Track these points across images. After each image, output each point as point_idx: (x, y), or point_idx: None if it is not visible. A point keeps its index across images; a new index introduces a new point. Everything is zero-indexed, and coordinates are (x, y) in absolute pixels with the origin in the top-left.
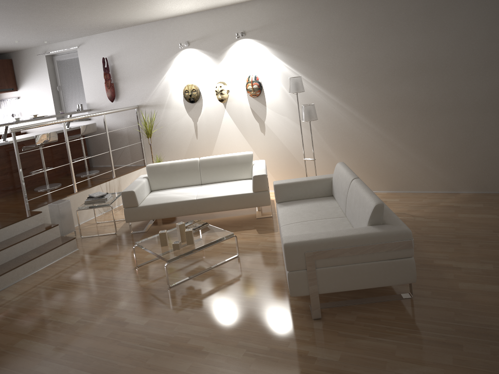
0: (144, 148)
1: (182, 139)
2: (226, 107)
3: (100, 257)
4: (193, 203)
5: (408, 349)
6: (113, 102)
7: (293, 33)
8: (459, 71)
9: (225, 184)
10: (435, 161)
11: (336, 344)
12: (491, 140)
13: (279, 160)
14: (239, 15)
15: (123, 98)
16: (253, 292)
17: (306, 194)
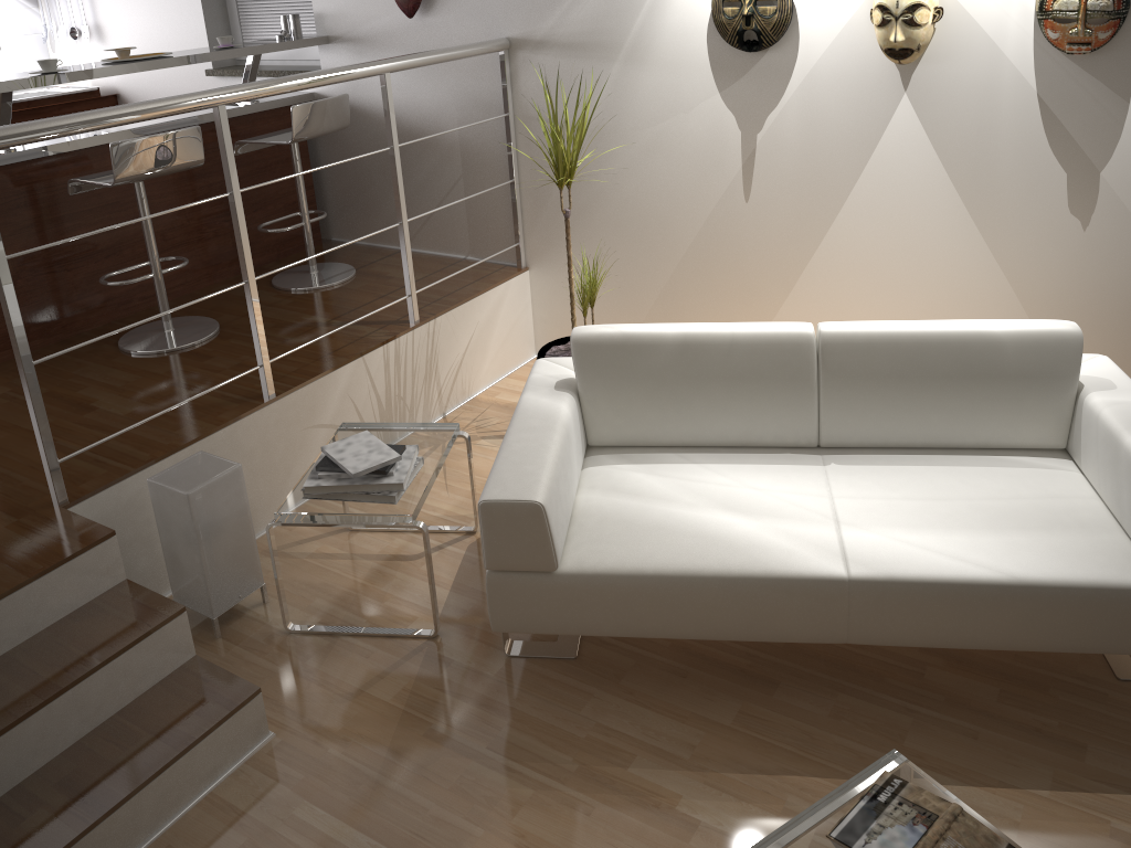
0: (523, 206)
1: (681, 191)
2: (912, 86)
3: None
4: (834, 598)
5: None
6: (414, 18)
7: None
8: None
9: (949, 475)
10: None
11: None
12: None
13: None
14: None
15: (451, 4)
16: None
17: None
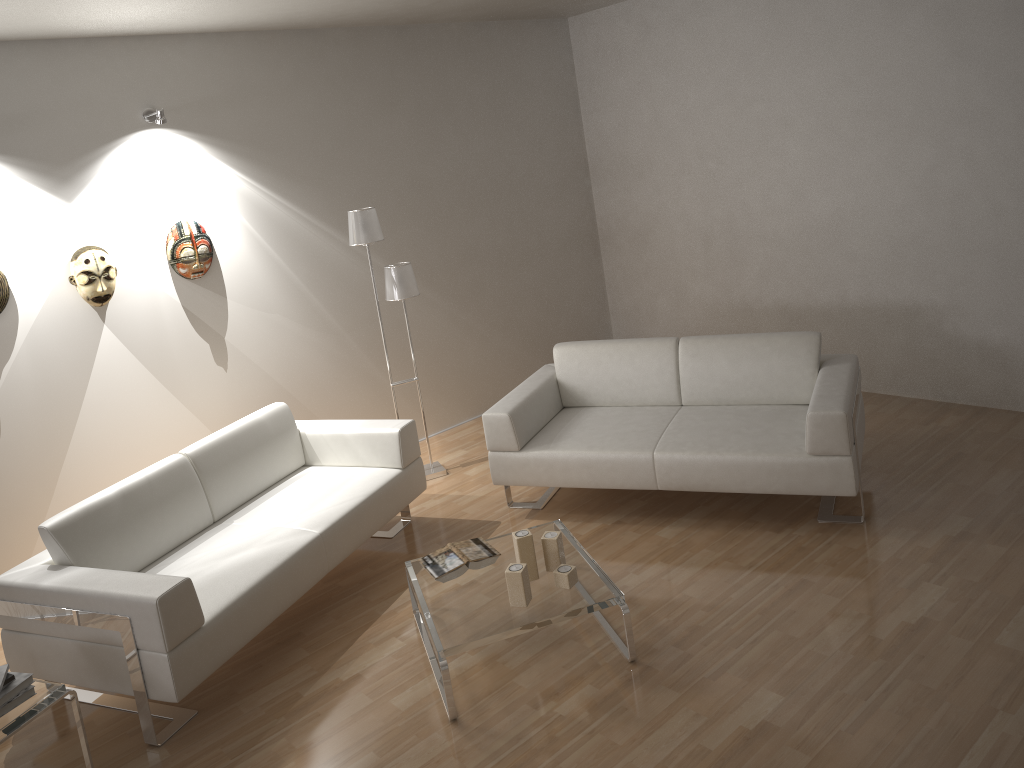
0: None
1: None
2: (108, 319)
3: None
4: (320, 547)
5: (958, 477)
6: None
7: (280, 122)
8: (538, 193)
9: (287, 492)
10: (526, 342)
11: (932, 514)
12: (579, 292)
13: None
14: (139, 66)
15: None
16: (738, 564)
17: (542, 416)
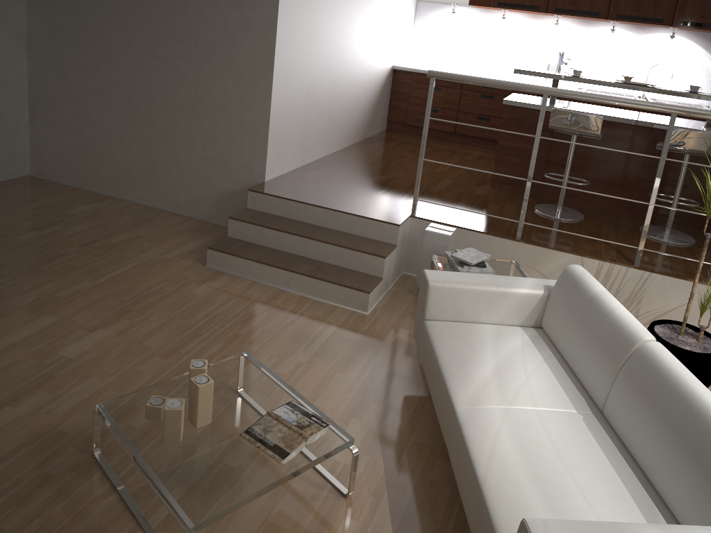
0: None
1: None
2: None
3: (314, 343)
4: (448, 414)
5: None
6: None
7: None
8: None
9: (601, 471)
10: None
11: None
12: None
13: None
14: None
15: None
16: None
17: None
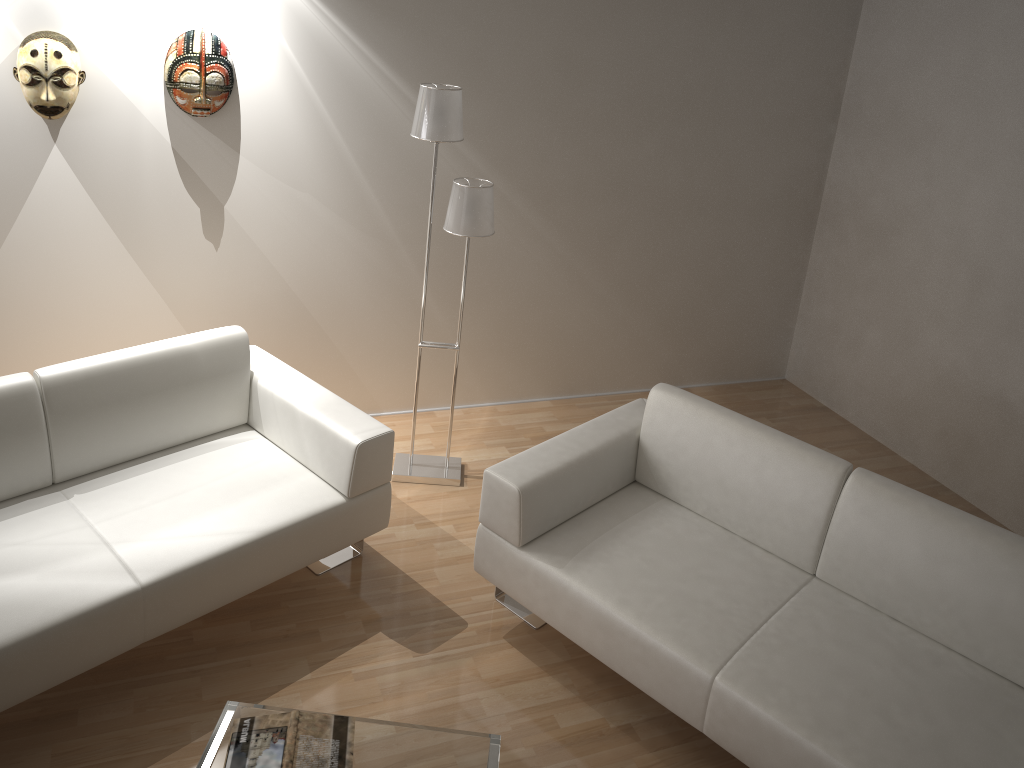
0: None
1: None
2: (62, 139)
3: None
4: (132, 609)
5: None
6: None
7: None
8: (749, 126)
9: (178, 470)
10: (661, 322)
11: None
12: (762, 277)
13: (260, 331)
14: None
15: None
16: None
17: (588, 495)
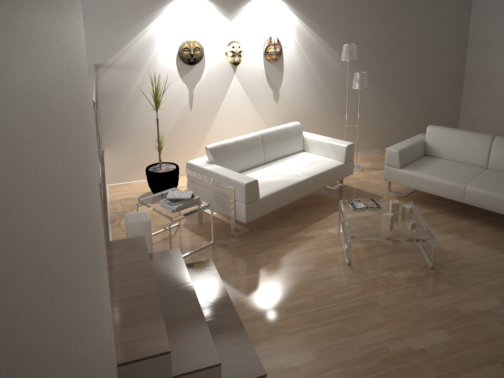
0: (101, 127)
1: (168, 111)
2: (236, 72)
3: (275, 272)
4: (305, 184)
5: None
6: None
7: None
8: (437, 50)
9: (294, 159)
10: (413, 121)
11: None
12: (446, 103)
13: None
14: None
15: None
16: (496, 246)
17: (414, 156)
